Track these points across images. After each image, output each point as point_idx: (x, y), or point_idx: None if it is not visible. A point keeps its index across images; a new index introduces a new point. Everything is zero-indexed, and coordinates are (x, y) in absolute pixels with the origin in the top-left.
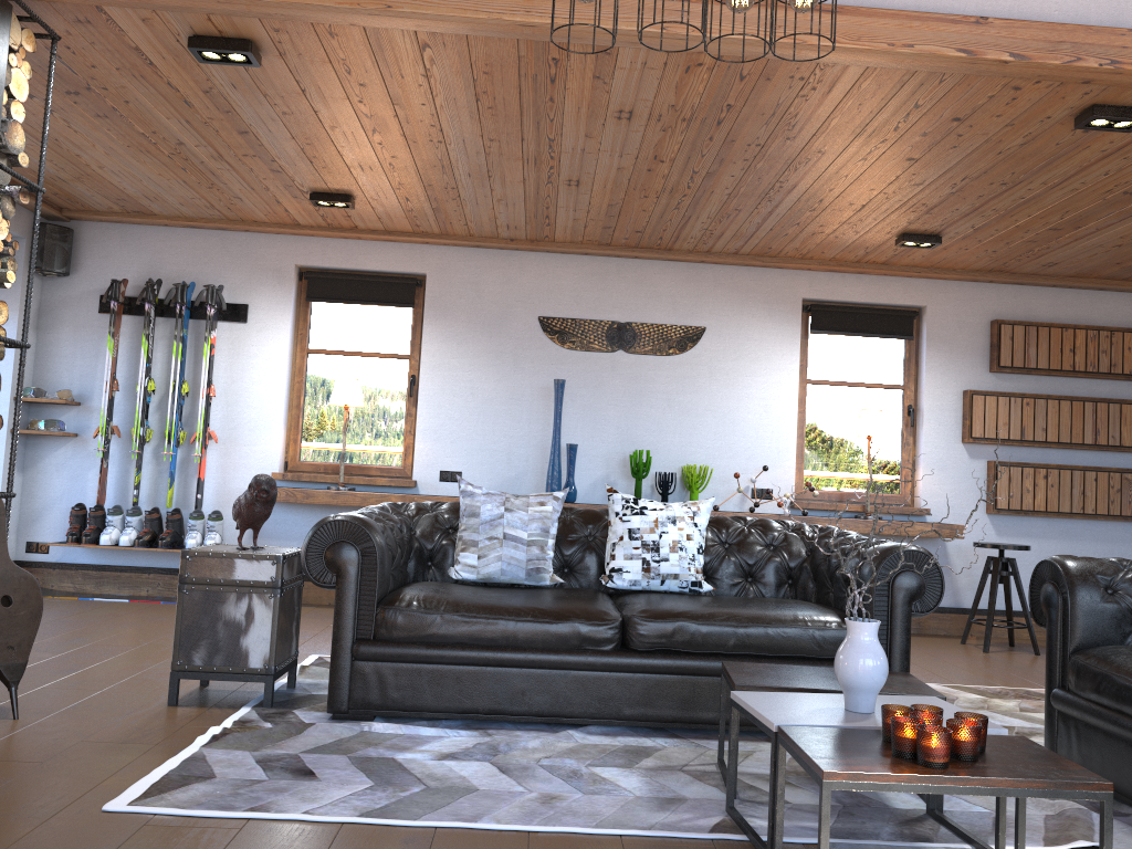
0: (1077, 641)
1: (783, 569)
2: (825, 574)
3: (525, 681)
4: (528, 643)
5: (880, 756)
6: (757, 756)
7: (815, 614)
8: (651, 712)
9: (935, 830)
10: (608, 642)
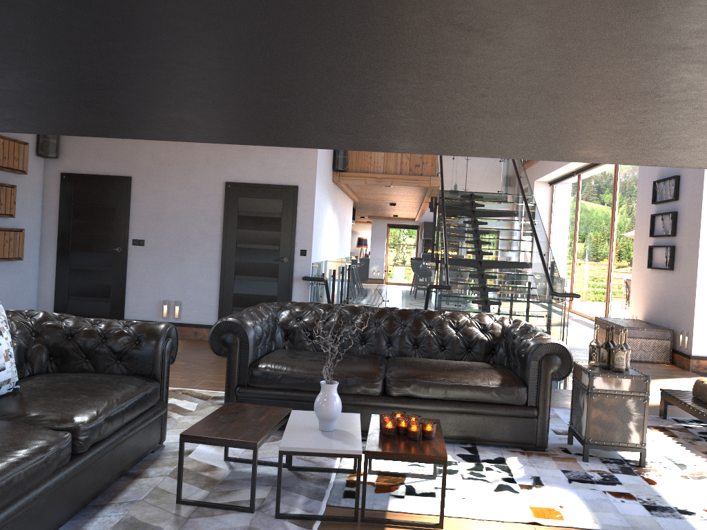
0: (251, 360)
1: (23, 351)
2: (76, 349)
3: (22, 524)
4: (29, 487)
5: (418, 443)
6: (169, 488)
7: (134, 381)
8: (85, 497)
9: (314, 474)
10: (69, 456)
